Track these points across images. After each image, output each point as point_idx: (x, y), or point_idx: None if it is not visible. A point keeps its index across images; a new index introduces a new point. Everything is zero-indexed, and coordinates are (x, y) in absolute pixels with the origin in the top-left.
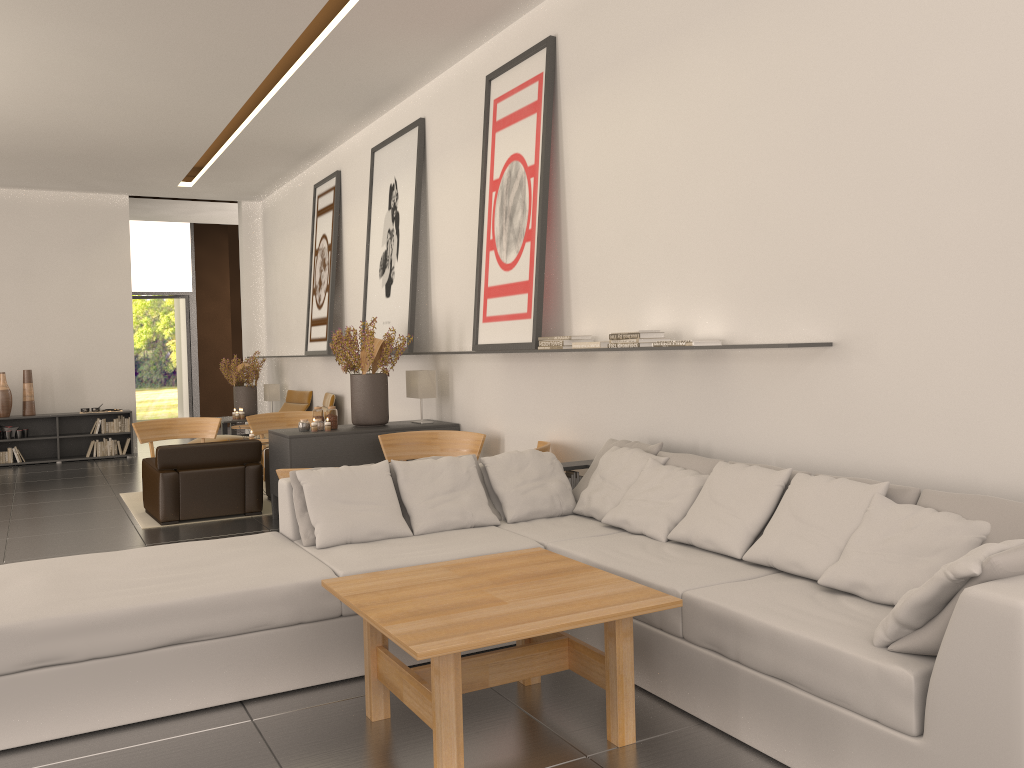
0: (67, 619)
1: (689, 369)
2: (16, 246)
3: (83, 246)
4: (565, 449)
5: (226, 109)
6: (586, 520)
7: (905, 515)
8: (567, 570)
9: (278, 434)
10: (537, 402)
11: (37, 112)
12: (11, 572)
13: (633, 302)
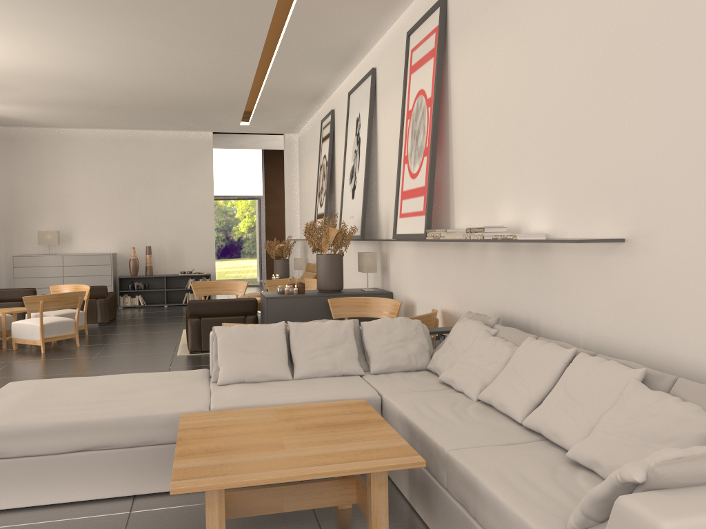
0: (8, 427)
1: (525, 258)
2: (144, 167)
3: (184, 166)
4: (450, 316)
5: (247, 70)
6: (432, 376)
7: (651, 402)
8: (362, 422)
9: (262, 295)
10: (434, 279)
11: (133, 79)
12: (16, 387)
13: (491, 203)
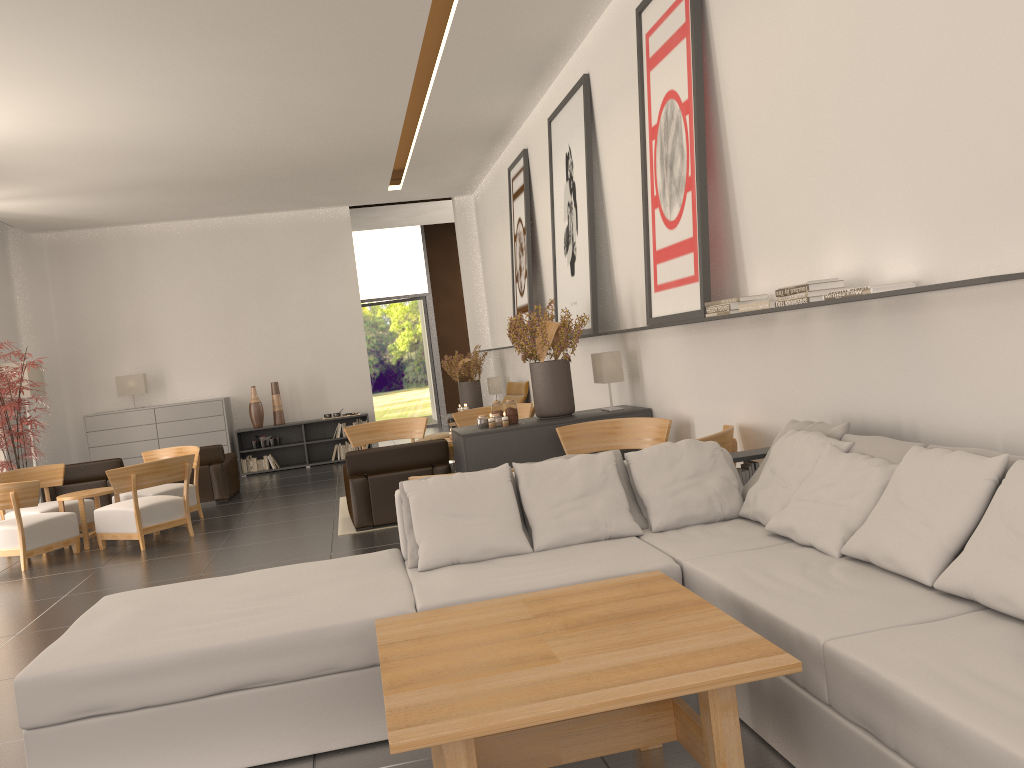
0: (112, 665)
1: (881, 324)
2: (256, 268)
3: (313, 260)
4: (754, 433)
5: (395, 103)
6: (751, 526)
7: None
8: (670, 607)
9: (456, 433)
10: (721, 379)
11: (230, 137)
12: (115, 602)
13: (809, 247)
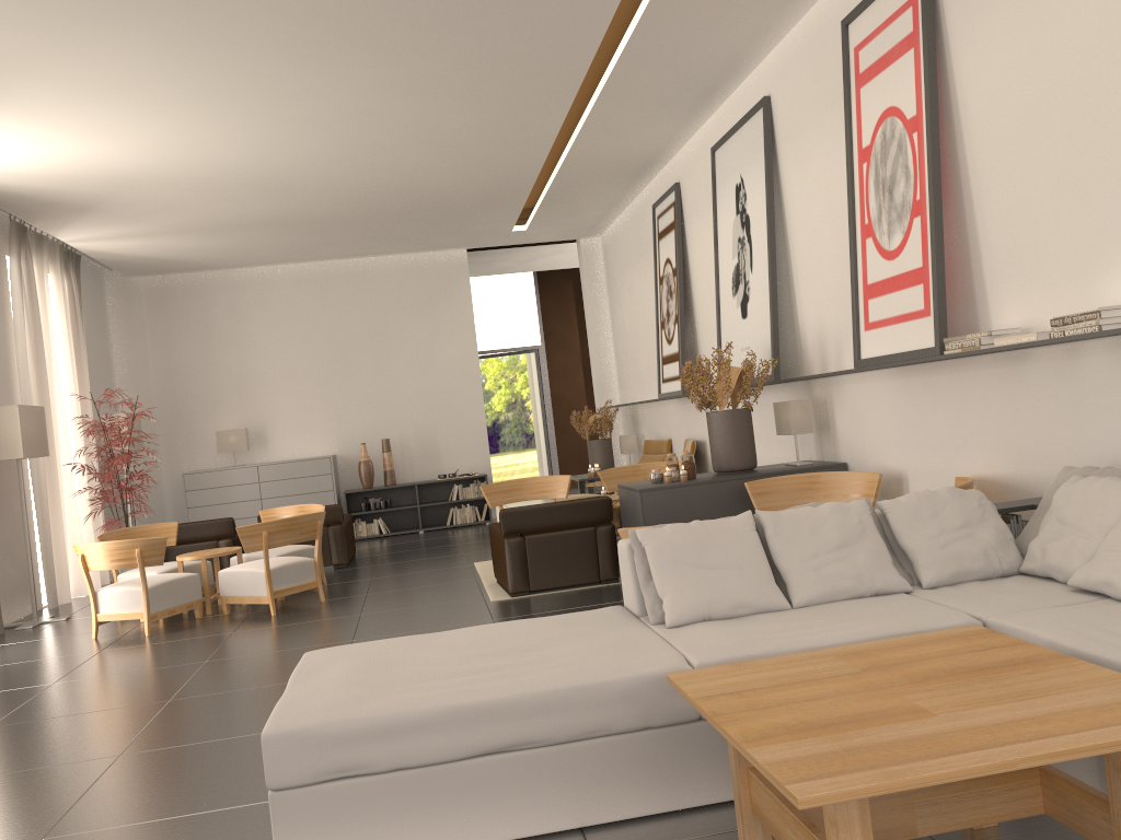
0: (366, 720)
1: None
2: (366, 315)
3: (427, 307)
4: (996, 486)
5: (546, 131)
6: (1041, 582)
7: None
8: (1026, 661)
9: (627, 488)
10: (949, 426)
11: (363, 169)
12: (325, 658)
13: (1082, 272)
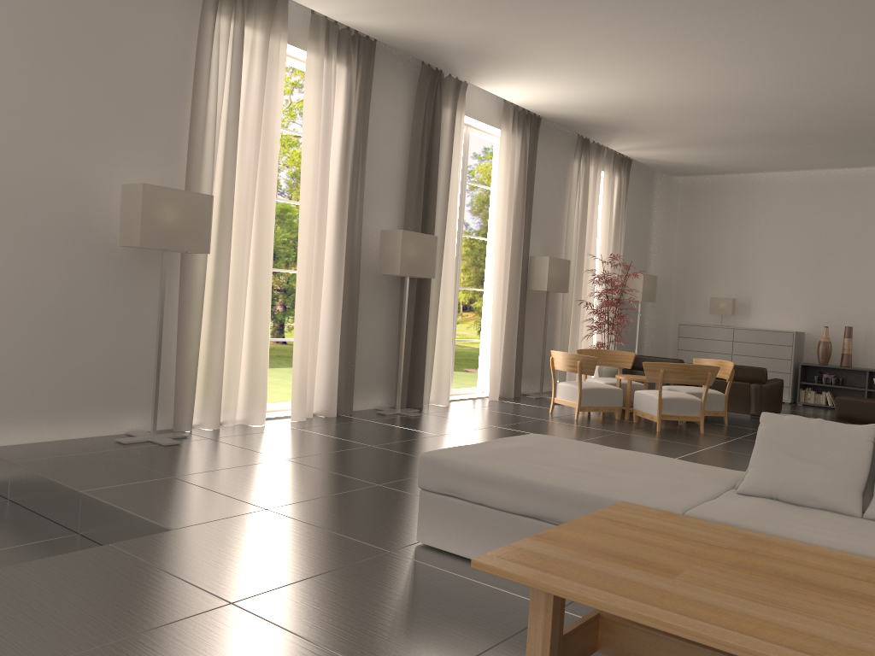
0: (469, 467)
1: None
2: (855, 218)
3: None
4: None
5: None
6: None
7: None
8: (859, 596)
9: None
10: None
11: (816, 93)
12: (528, 438)
13: None
